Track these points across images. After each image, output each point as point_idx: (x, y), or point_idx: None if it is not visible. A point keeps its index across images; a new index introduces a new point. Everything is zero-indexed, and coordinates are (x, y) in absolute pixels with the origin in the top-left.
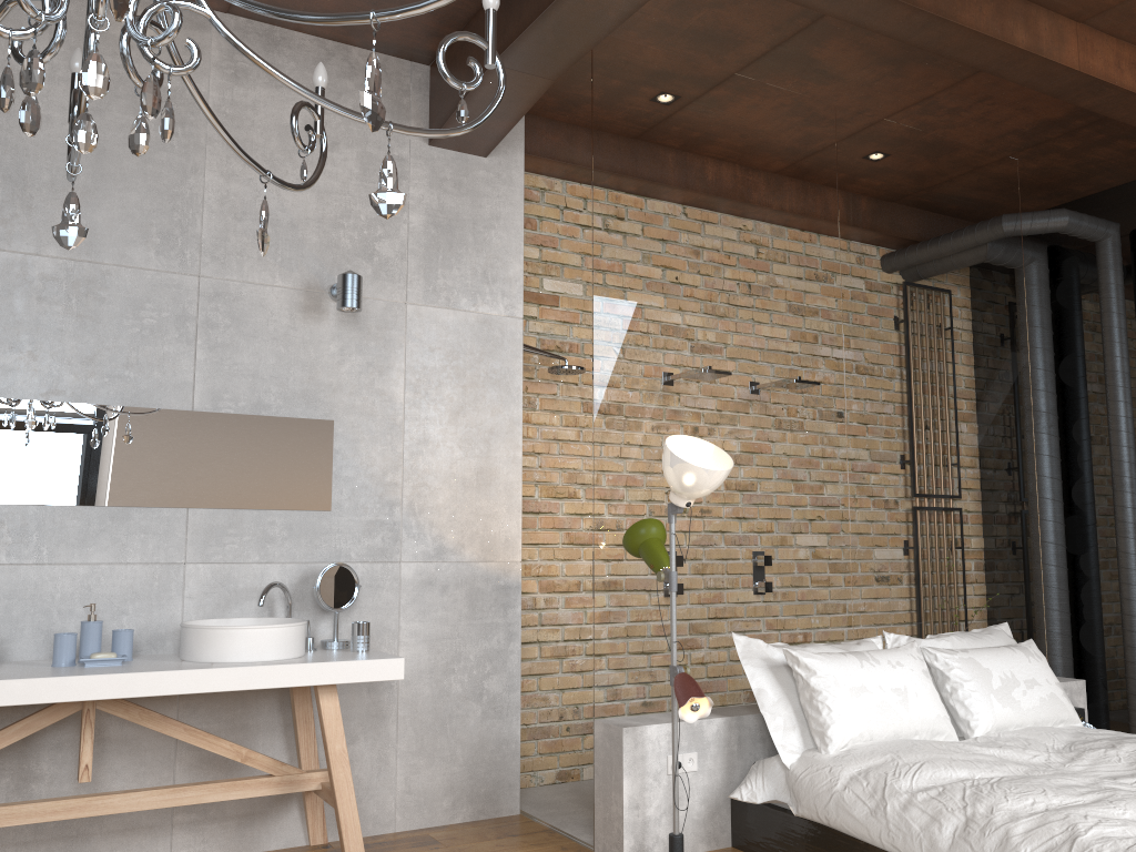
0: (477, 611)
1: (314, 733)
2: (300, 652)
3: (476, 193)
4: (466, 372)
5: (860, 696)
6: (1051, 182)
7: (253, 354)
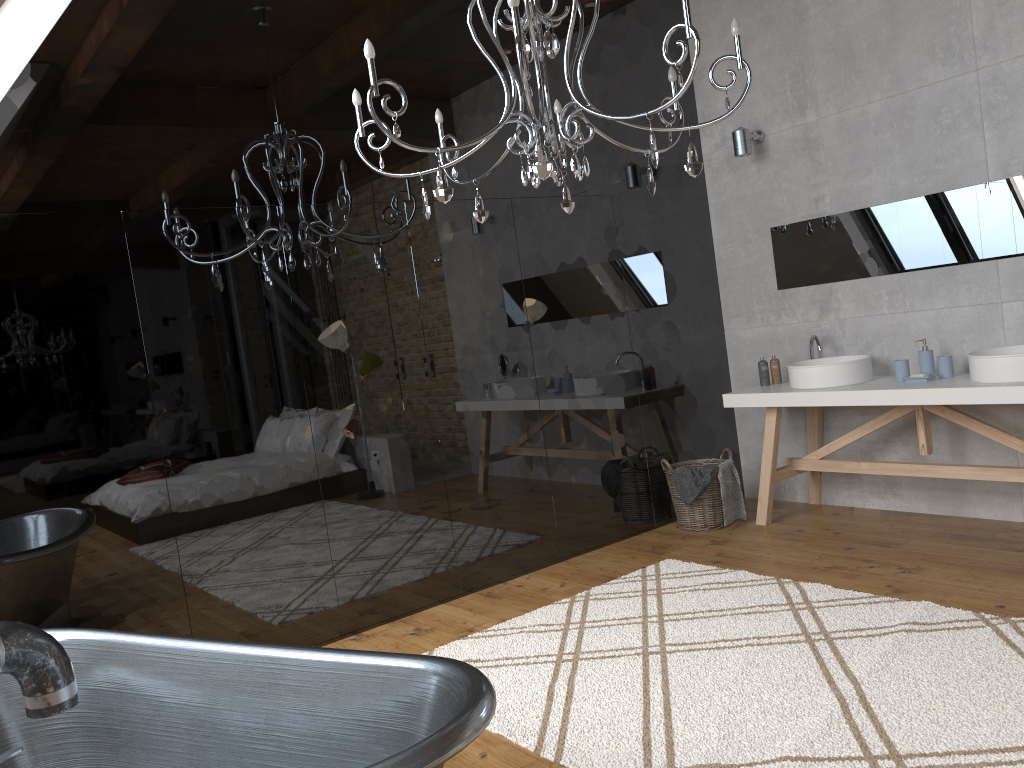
0: None
1: None
2: None
3: None
4: None
5: None
6: None
7: None
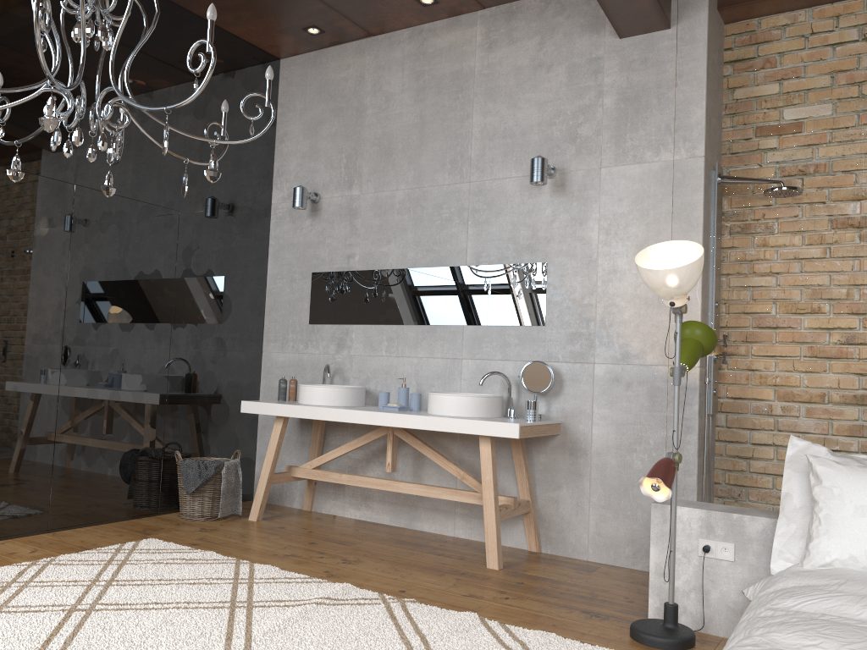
0: (656, 406)
1: (525, 475)
2: (479, 415)
3: (660, 62)
4: (649, 212)
5: None
6: None
7: (498, 225)
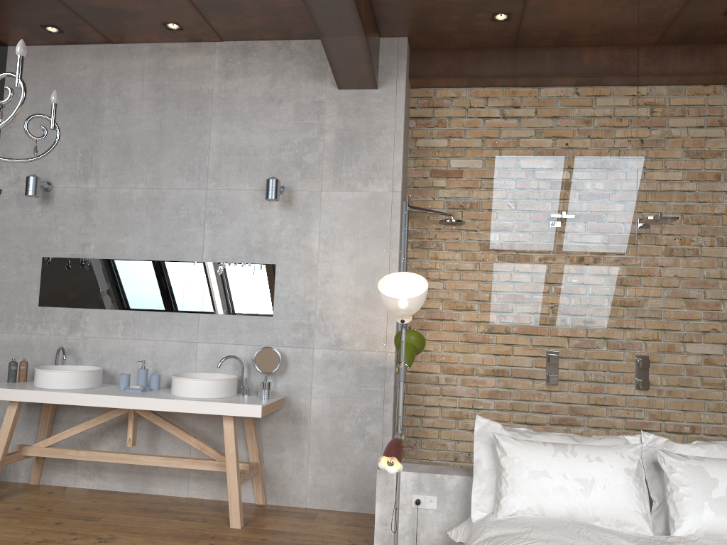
0: (362, 382)
1: (255, 442)
2: (221, 395)
3: (370, 114)
4: (359, 230)
5: (537, 478)
6: None
7: (233, 229)
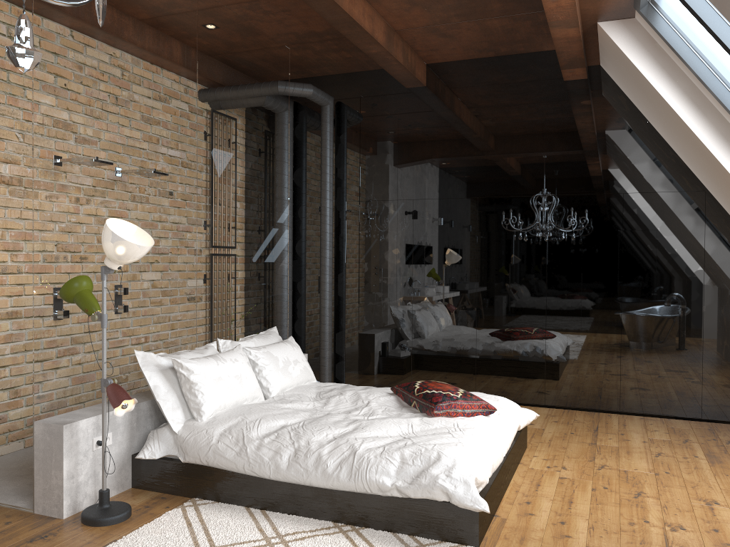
0: None
1: None
2: None
3: None
4: None
5: (219, 383)
6: (301, 65)
7: None
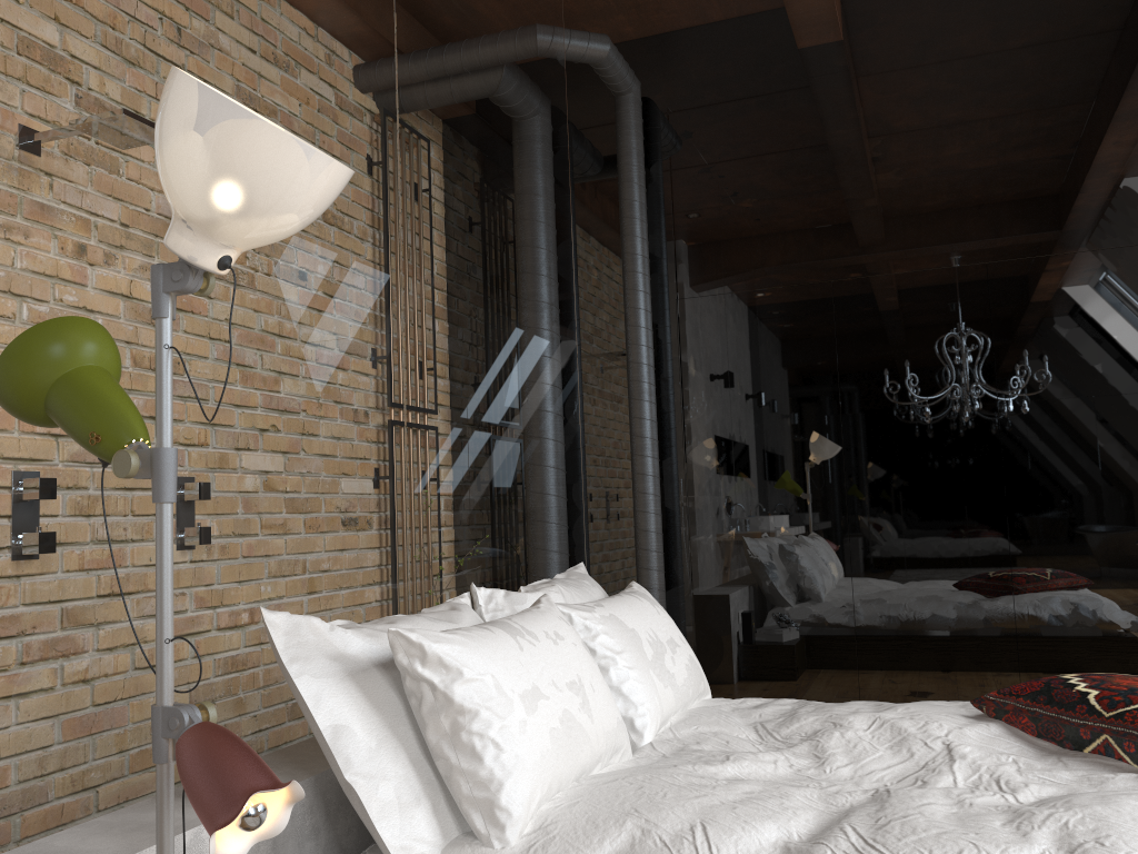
0: None
1: None
2: None
3: None
4: None
5: (537, 708)
6: (572, 10)
7: None
